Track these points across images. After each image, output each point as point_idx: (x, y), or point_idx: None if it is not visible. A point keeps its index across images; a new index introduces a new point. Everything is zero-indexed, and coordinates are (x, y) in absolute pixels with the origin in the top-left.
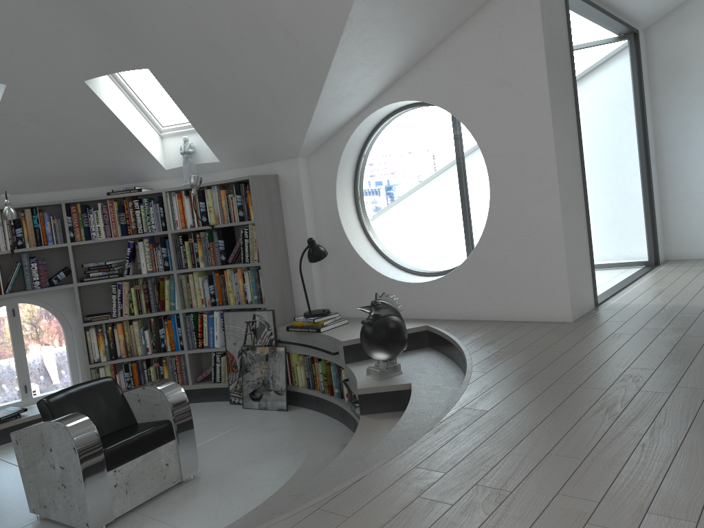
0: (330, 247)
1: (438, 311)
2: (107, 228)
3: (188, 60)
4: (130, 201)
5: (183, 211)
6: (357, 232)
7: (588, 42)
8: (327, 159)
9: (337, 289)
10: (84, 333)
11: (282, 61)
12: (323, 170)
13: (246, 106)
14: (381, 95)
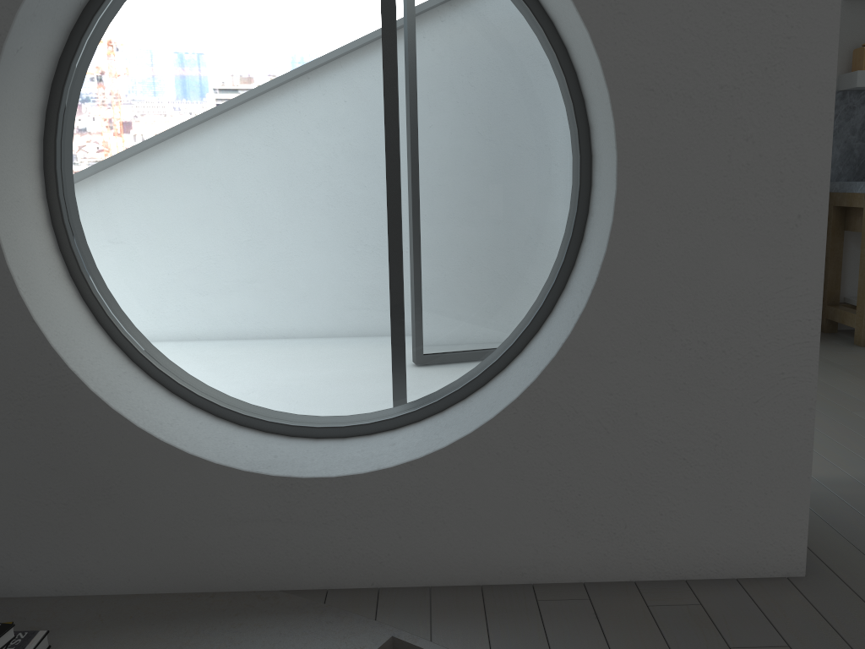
0: None
1: (394, 564)
2: None
3: None
4: None
5: None
6: (61, 298)
7: None
8: None
9: None
10: None
11: None
12: None
13: None
14: None
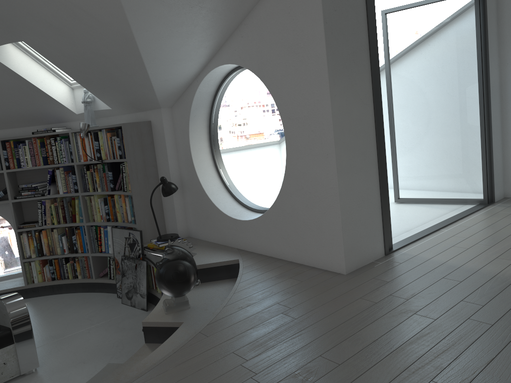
0: (188, 182)
1: (255, 246)
2: (32, 159)
3: (42, 35)
4: (48, 139)
5: (85, 147)
6: (208, 171)
7: None
8: (183, 110)
9: (193, 216)
10: (20, 236)
11: (101, 36)
12: (181, 118)
13: (102, 70)
14: (213, 58)
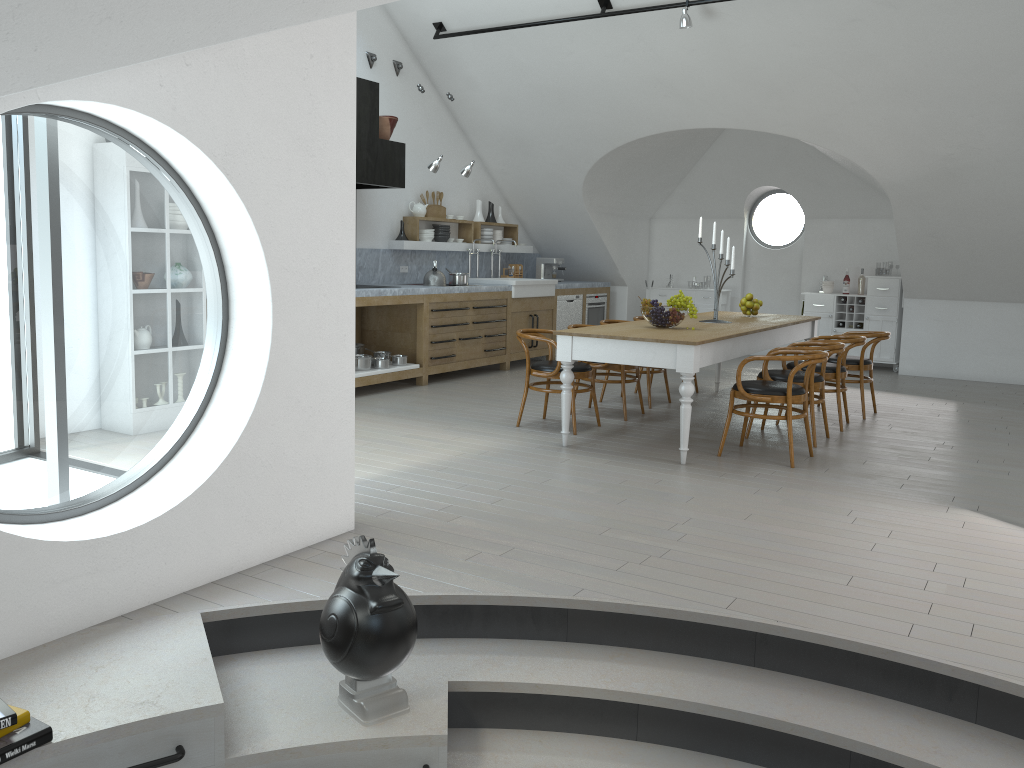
0: None
1: (161, 583)
2: None
3: None
4: None
5: None
6: None
7: None
8: None
9: None
10: None
11: None
12: None
13: None
14: None
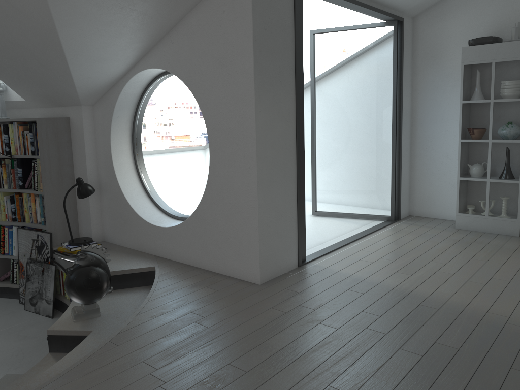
0: (106, 184)
1: (173, 254)
2: None
3: None
4: None
5: None
6: (129, 174)
7: (360, 25)
8: (105, 109)
9: (110, 220)
10: None
11: (20, 26)
12: (103, 118)
13: (18, 60)
14: (141, 60)
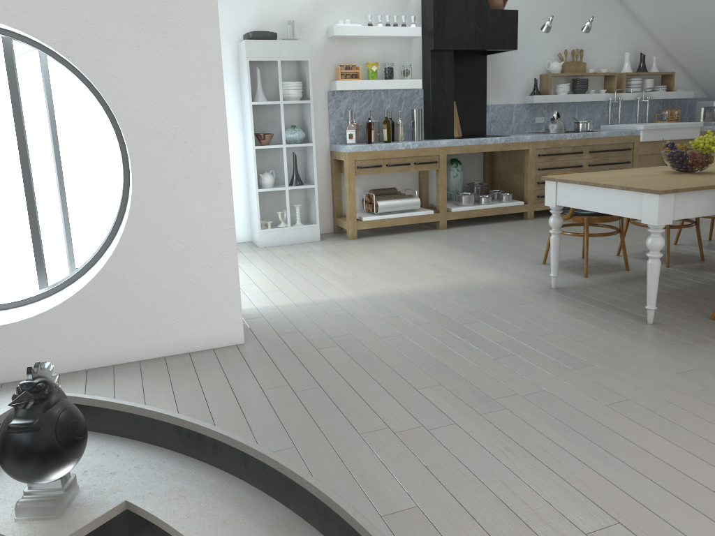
0: None
1: None
2: None
3: None
4: None
5: None
6: None
7: None
8: None
9: None
10: None
11: None
12: None
13: None
14: None
